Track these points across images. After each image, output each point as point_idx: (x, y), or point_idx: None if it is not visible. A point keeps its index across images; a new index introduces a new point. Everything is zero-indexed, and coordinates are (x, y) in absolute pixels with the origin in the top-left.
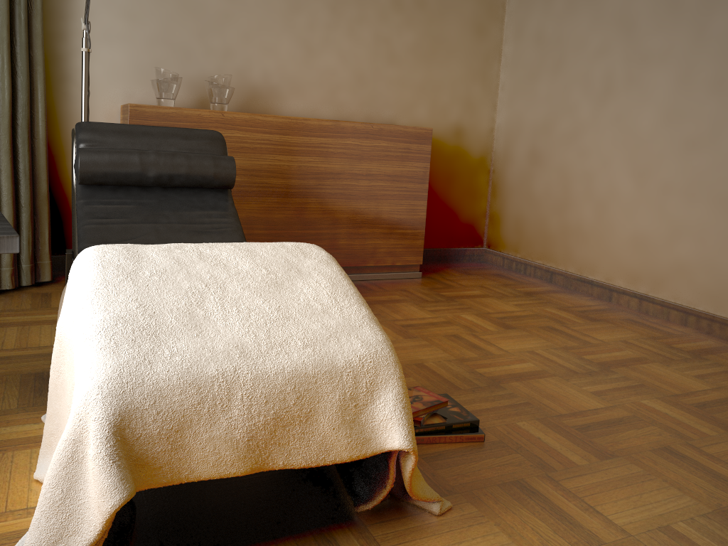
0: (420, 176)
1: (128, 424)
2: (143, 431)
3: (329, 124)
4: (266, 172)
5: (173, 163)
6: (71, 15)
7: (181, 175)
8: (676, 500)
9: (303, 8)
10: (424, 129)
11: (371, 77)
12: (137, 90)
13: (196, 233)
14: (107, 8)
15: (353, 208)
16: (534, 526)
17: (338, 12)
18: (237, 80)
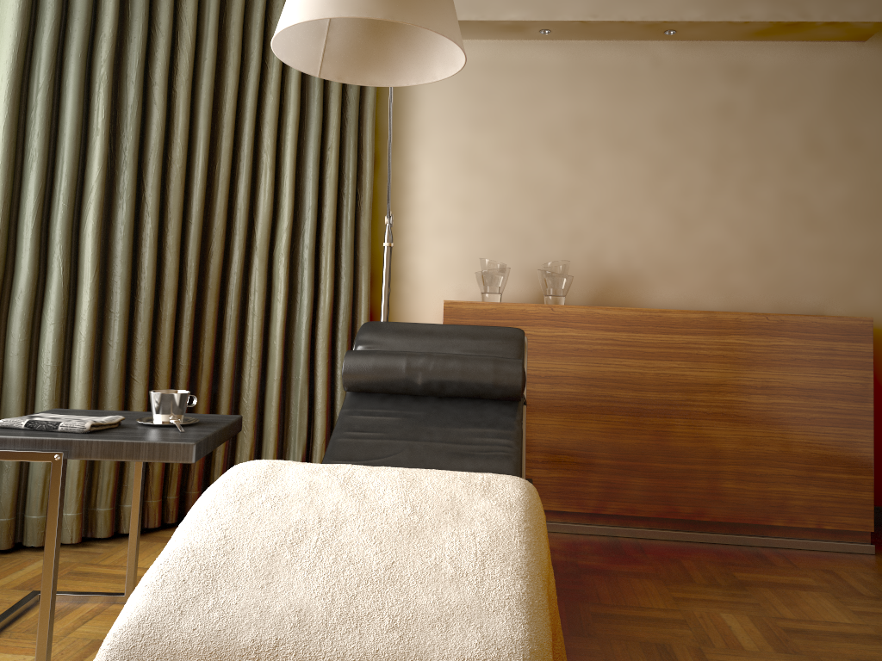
0: (857, 391)
1: None
2: None
3: (699, 317)
4: (610, 381)
5: (444, 368)
6: (405, 211)
7: (453, 382)
8: None
9: (672, 171)
10: (858, 320)
11: (779, 250)
12: (470, 285)
13: (458, 456)
14: (441, 199)
15: (743, 436)
16: None
17: (722, 170)
18: (588, 267)
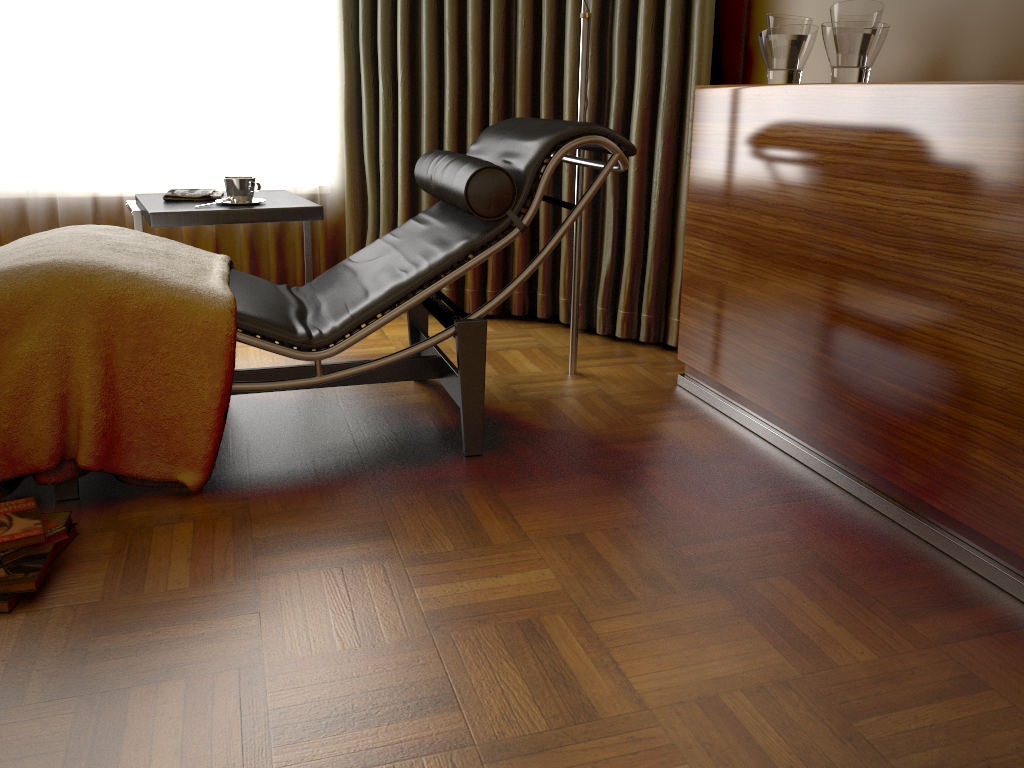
0: None
1: None
2: None
3: (978, 96)
4: (838, 221)
5: (440, 172)
6: None
7: (441, 189)
8: None
9: None
10: None
11: None
12: None
13: (387, 270)
14: None
15: (1023, 367)
16: None
17: None
18: (1005, 1)
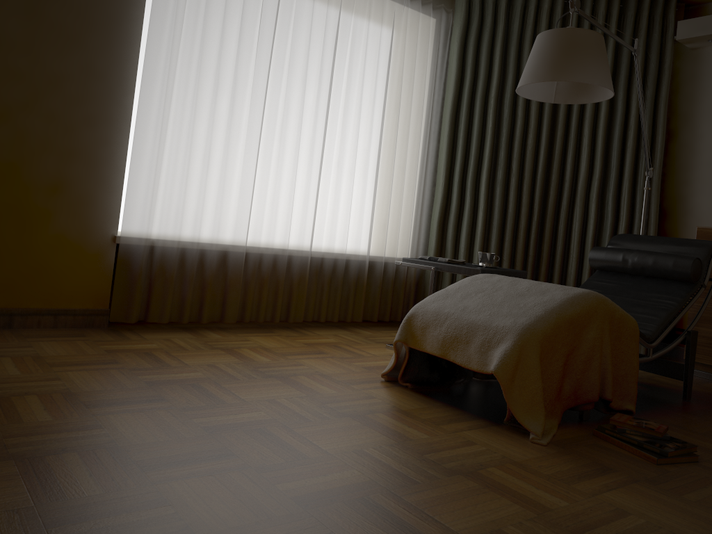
0: None
1: (412, 319)
2: (416, 323)
3: None
4: None
5: (644, 258)
6: (694, 167)
7: (648, 267)
8: (684, 527)
9: None
10: None
11: None
12: None
13: (636, 305)
14: None
15: None
16: (558, 466)
17: None
18: None
